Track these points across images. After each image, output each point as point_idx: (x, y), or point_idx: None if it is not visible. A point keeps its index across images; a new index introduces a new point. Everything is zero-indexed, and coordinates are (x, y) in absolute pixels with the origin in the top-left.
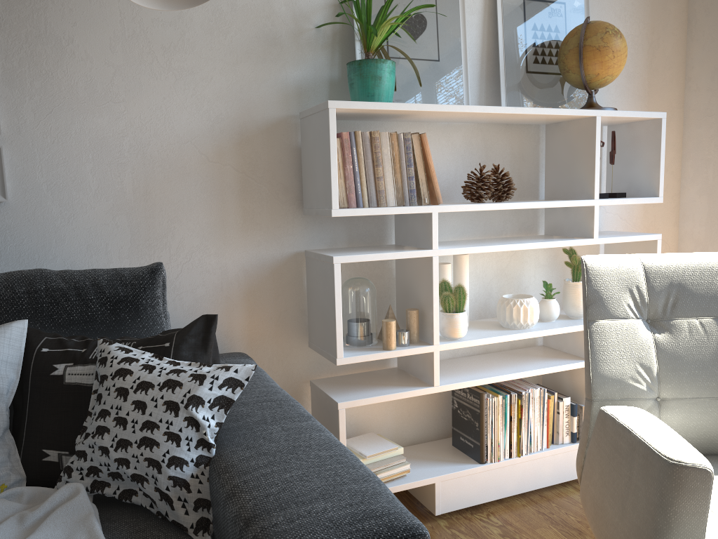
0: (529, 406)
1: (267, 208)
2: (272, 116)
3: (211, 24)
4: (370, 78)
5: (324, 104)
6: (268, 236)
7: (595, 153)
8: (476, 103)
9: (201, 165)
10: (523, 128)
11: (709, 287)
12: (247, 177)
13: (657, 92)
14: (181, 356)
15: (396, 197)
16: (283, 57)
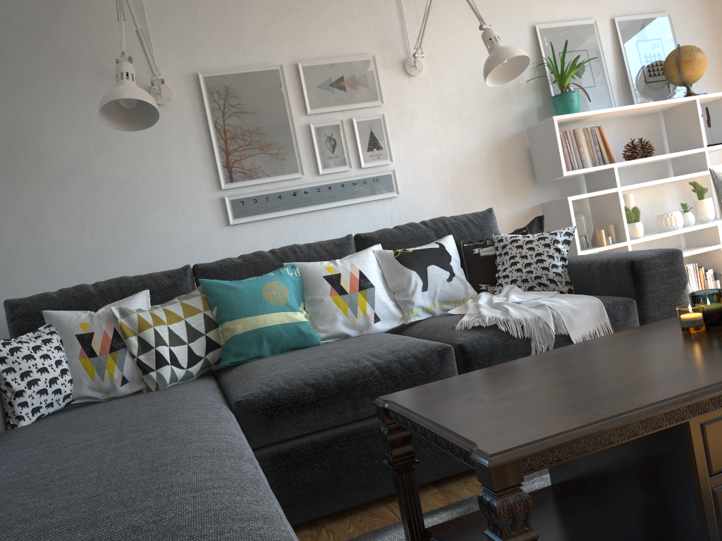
0: (687, 274)
1: (516, 183)
2: (511, 133)
3: (476, 90)
4: (568, 102)
5: (549, 119)
6: (519, 199)
7: (699, 120)
8: (618, 106)
9: (481, 165)
10: (648, 116)
11: None
12: (504, 168)
13: None
14: (533, 234)
15: (591, 162)
16: (512, 100)
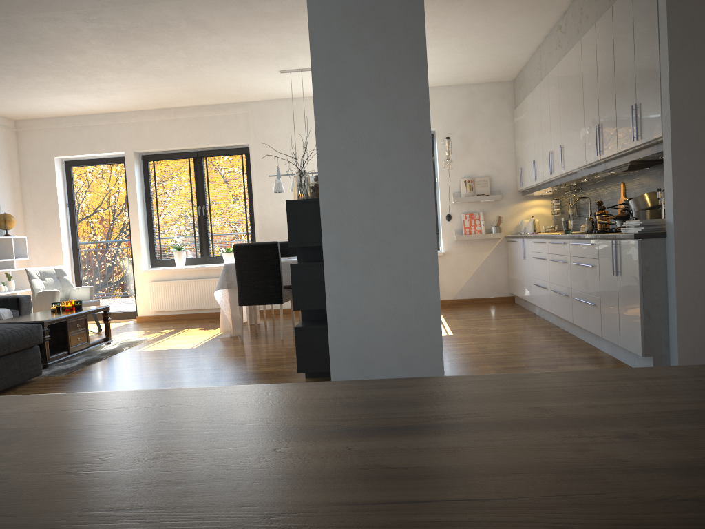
0: None
1: None
2: None
3: None
4: None
5: None
6: None
7: (13, 247)
8: None
9: None
10: None
11: (50, 272)
12: None
13: (18, 229)
14: None
15: None
16: None
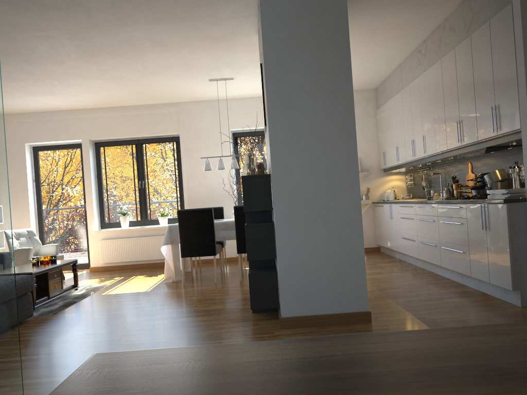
0: None
1: None
2: None
3: None
4: None
5: None
6: None
7: None
8: None
9: None
10: None
11: (23, 233)
12: None
13: None
14: None
15: None
16: None
